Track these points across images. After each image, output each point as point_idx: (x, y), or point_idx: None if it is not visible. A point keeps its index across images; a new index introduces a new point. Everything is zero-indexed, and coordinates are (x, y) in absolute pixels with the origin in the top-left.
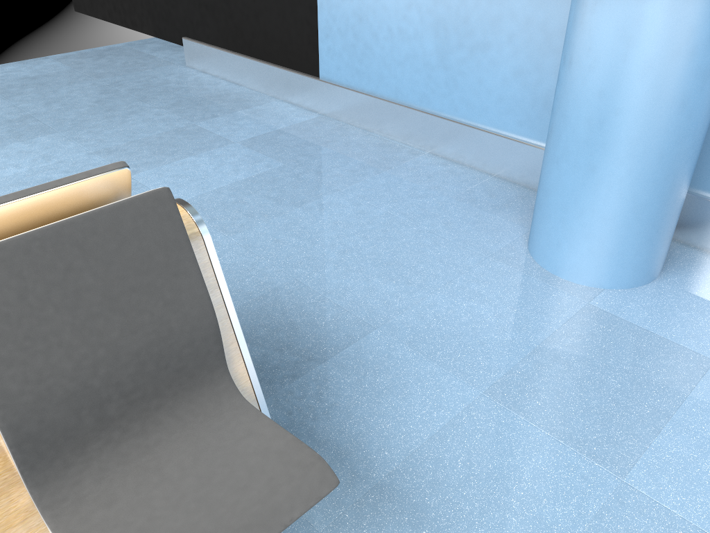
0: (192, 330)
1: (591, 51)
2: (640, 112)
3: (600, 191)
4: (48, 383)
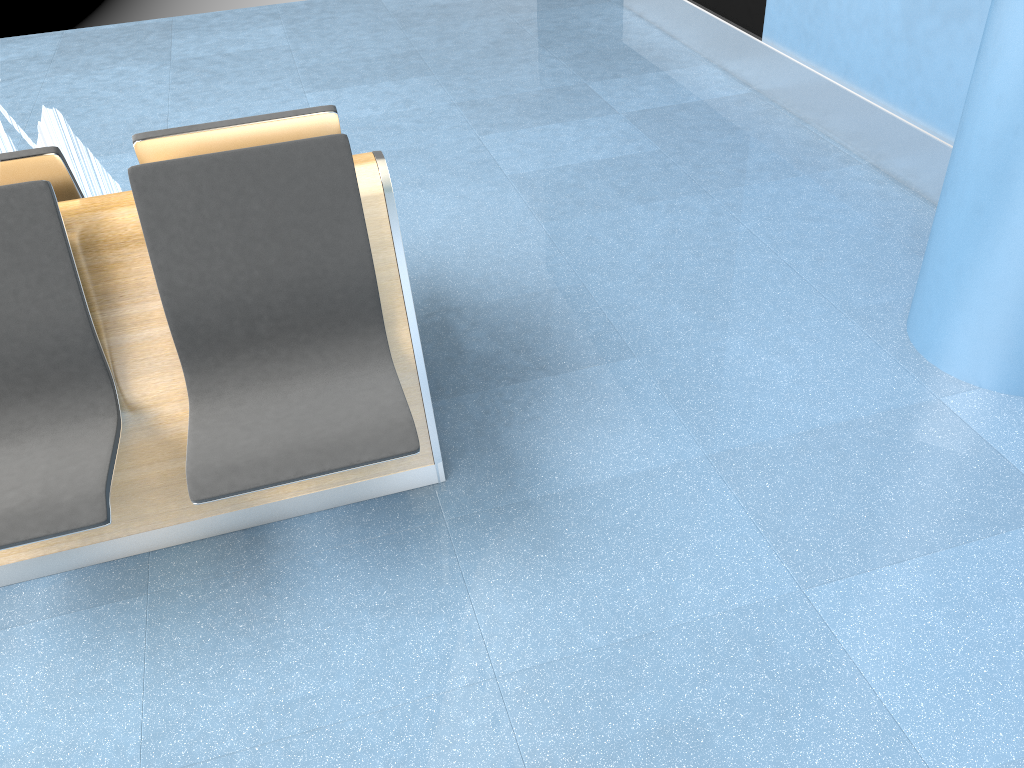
0: (347, 278)
1: (998, 37)
2: None
3: (984, 244)
4: (208, 287)
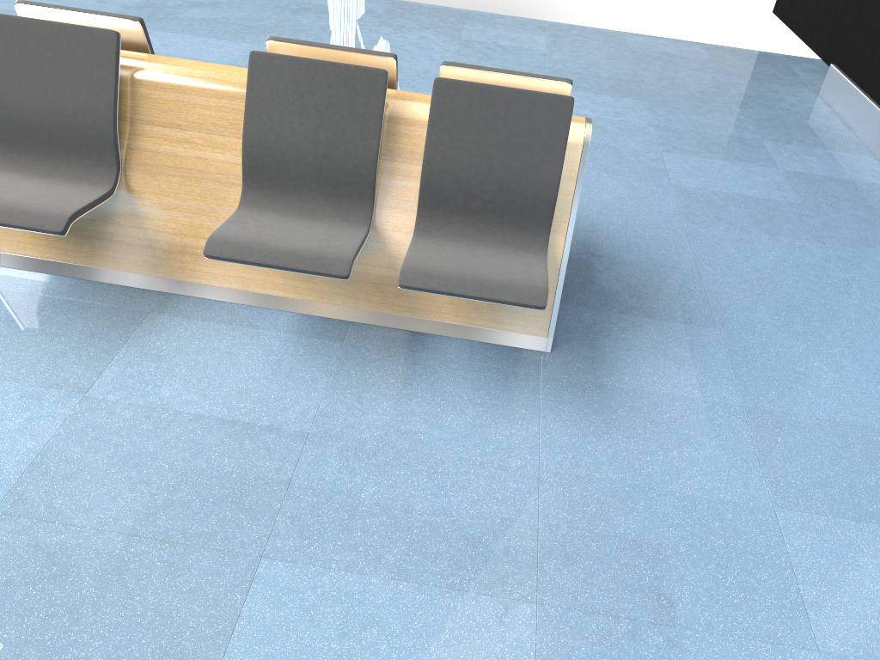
0: (539, 190)
1: None
2: None
3: None
4: (452, 166)
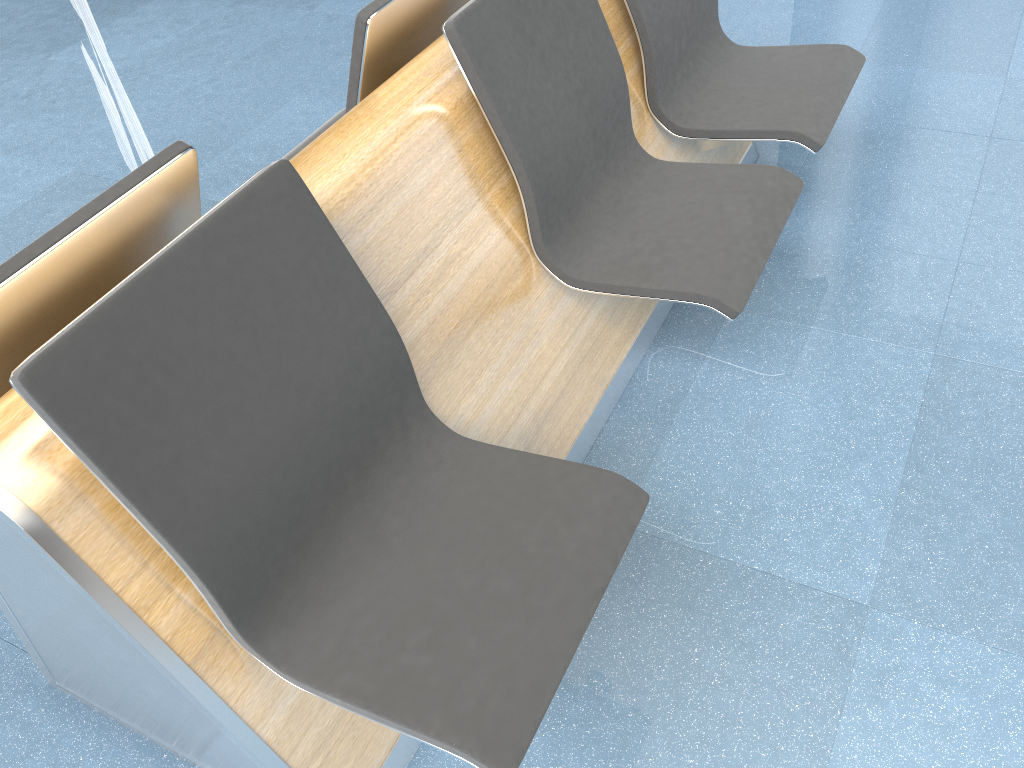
0: None
1: None
2: None
3: None
4: (662, 9)
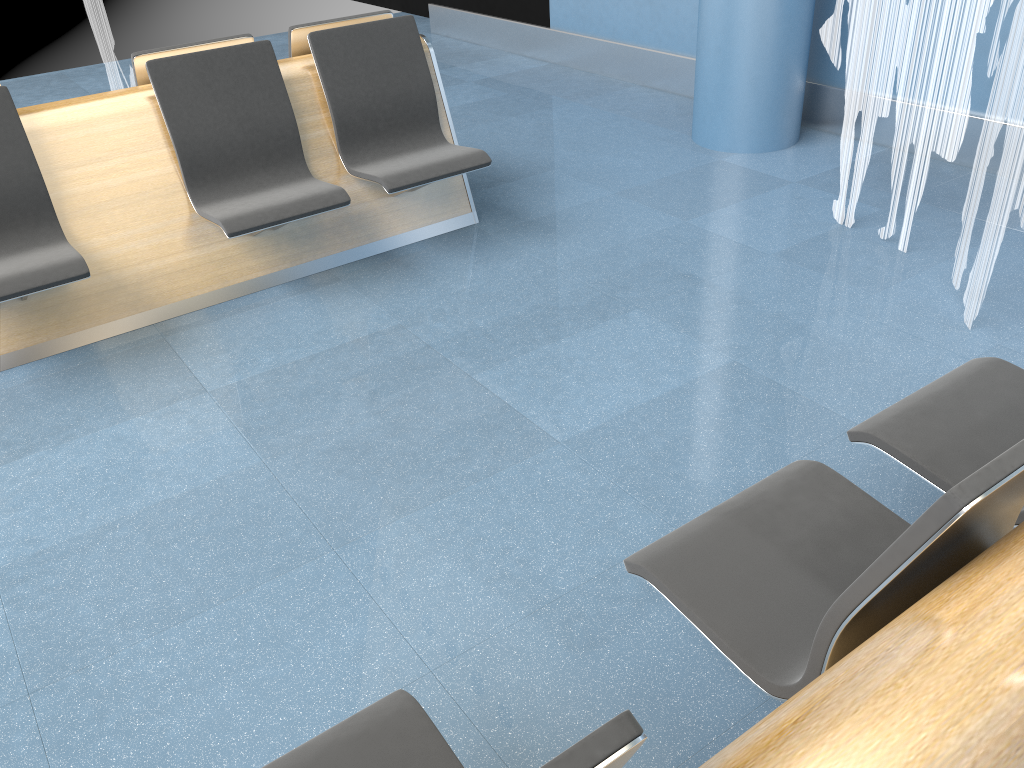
0: (421, 95)
1: None
2: (742, 1)
3: (724, 68)
4: (354, 100)
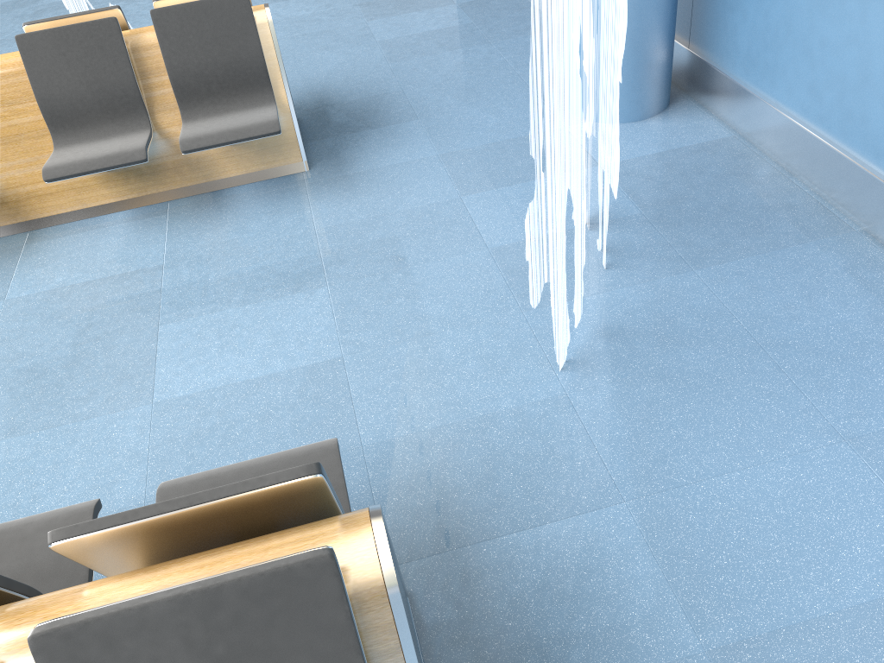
0: (251, 62)
1: None
2: None
3: None
4: (188, 66)
